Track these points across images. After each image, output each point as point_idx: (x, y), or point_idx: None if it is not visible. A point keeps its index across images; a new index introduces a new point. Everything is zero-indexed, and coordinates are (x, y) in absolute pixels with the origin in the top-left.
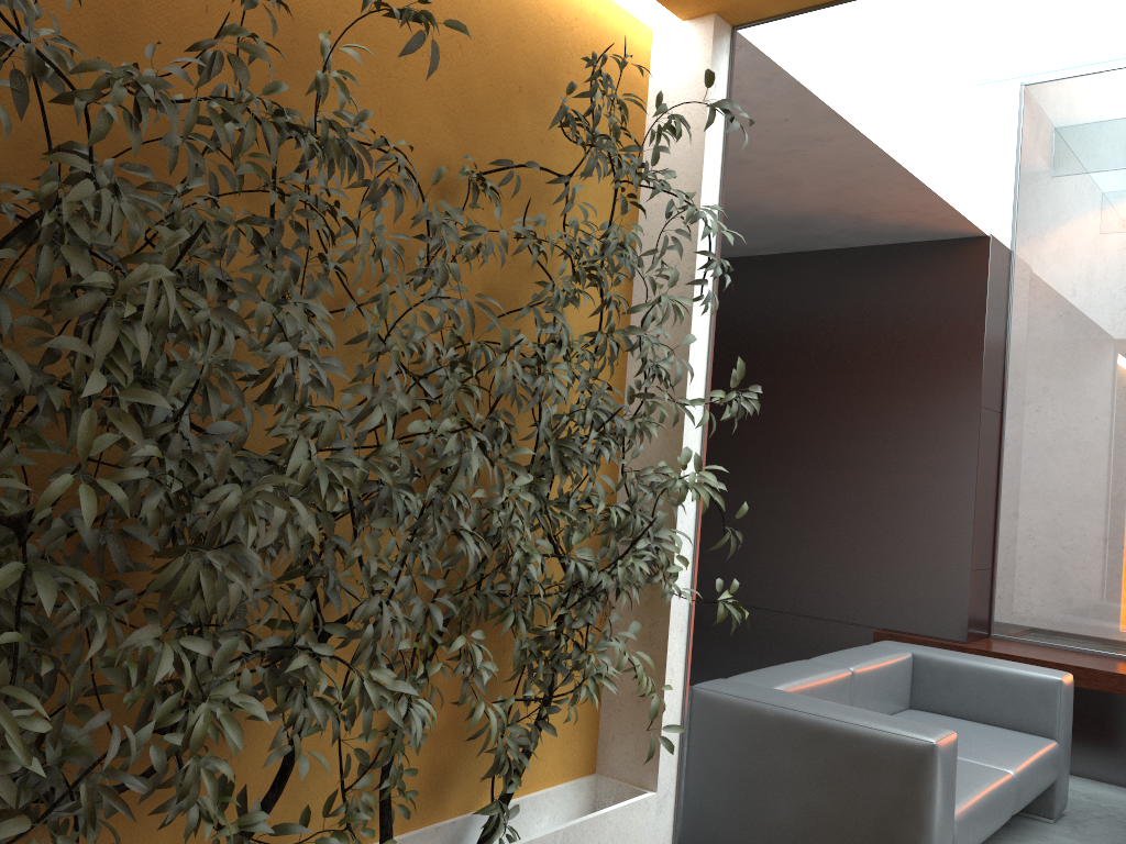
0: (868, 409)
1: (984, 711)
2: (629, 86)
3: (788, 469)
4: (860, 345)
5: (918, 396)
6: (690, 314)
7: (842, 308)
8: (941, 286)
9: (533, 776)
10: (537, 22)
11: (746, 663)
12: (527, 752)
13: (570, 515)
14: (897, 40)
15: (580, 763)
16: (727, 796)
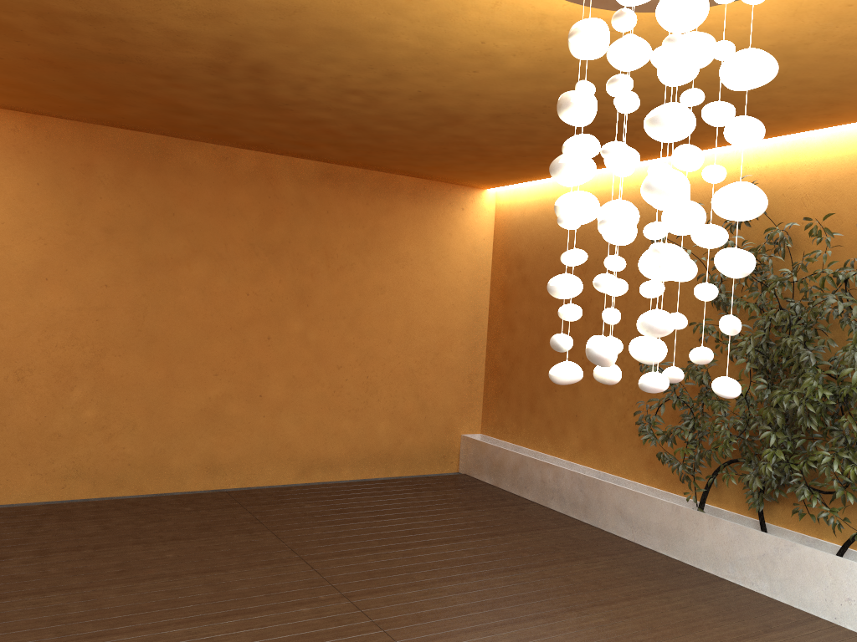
0: None
1: None
2: None
3: None
4: None
5: None
6: None
7: None
8: None
9: None
10: None
11: None
12: None
13: None
14: None
15: None
16: None
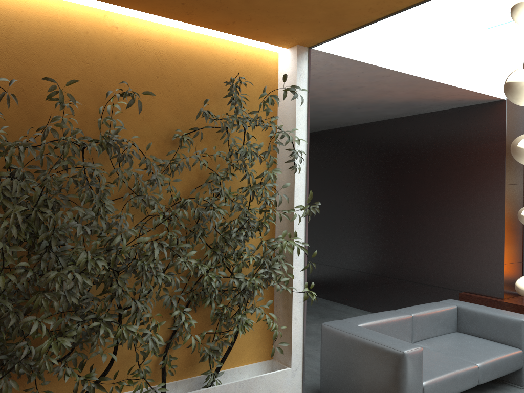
0: (453, 187)
1: (489, 334)
2: (267, 79)
3: (420, 217)
4: (448, 157)
5: (476, 180)
6: (277, 177)
7: (440, 139)
8: (484, 126)
9: (239, 360)
10: (215, 66)
11: (406, 306)
12: (227, 351)
13: (232, 261)
14: (423, 23)
15: (264, 355)
16: (333, 370)
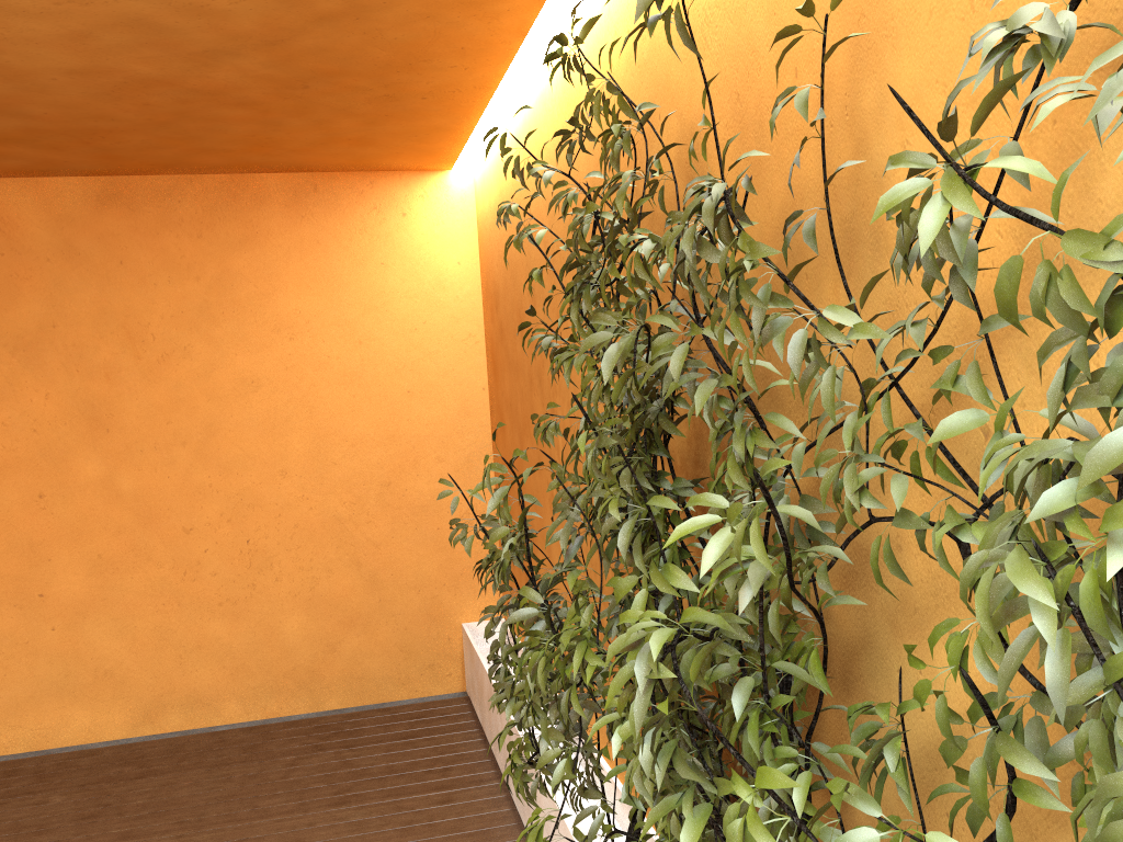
0: None
1: None
2: None
3: None
4: None
5: None
6: None
7: None
8: None
9: None
10: None
11: None
12: None
13: None
14: None
15: None
16: None
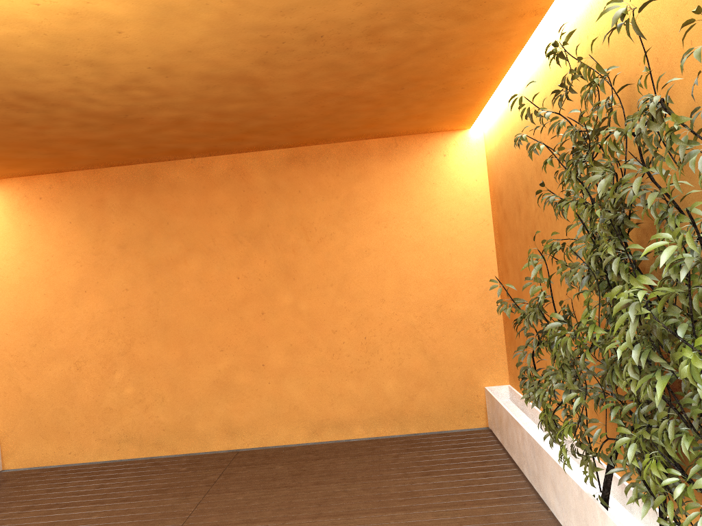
0: None
1: None
2: None
3: None
4: None
5: None
6: None
7: None
8: None
9: None
10: None
11: None
12: None
13: None
14: None
15: None
16: None
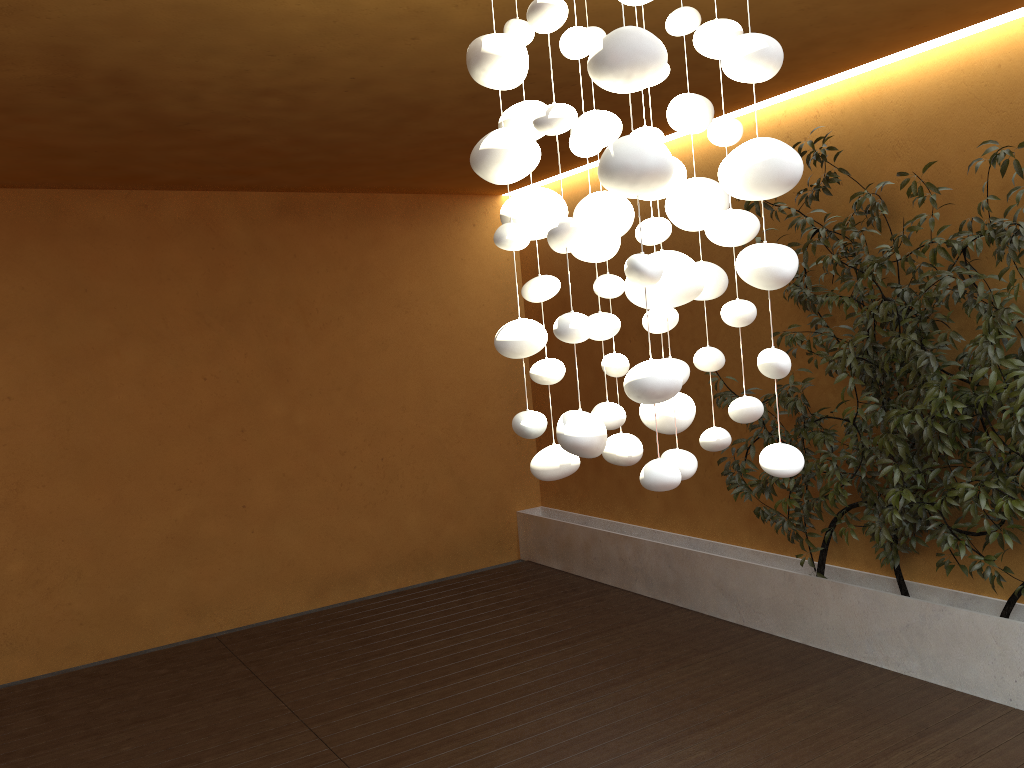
0: None
1: None
2: None
3: None
4: None
5: None
6: None
7: None
8: None
9: None
10: None
11: None
12: None
13: None
14: None
15: None
16: None
